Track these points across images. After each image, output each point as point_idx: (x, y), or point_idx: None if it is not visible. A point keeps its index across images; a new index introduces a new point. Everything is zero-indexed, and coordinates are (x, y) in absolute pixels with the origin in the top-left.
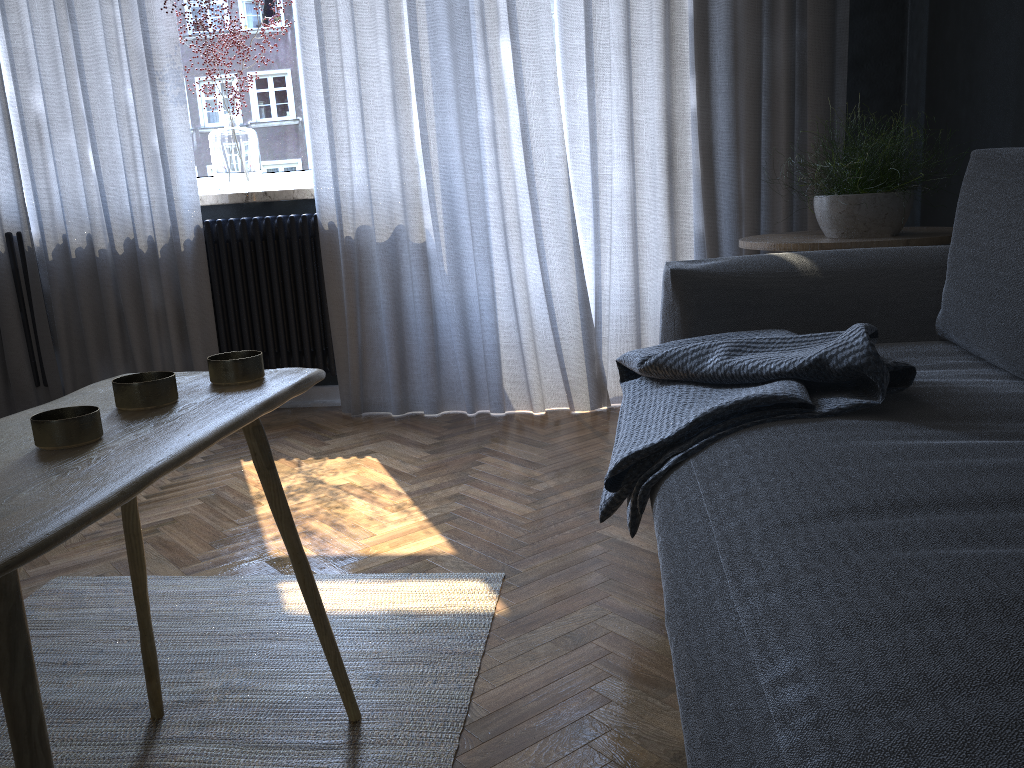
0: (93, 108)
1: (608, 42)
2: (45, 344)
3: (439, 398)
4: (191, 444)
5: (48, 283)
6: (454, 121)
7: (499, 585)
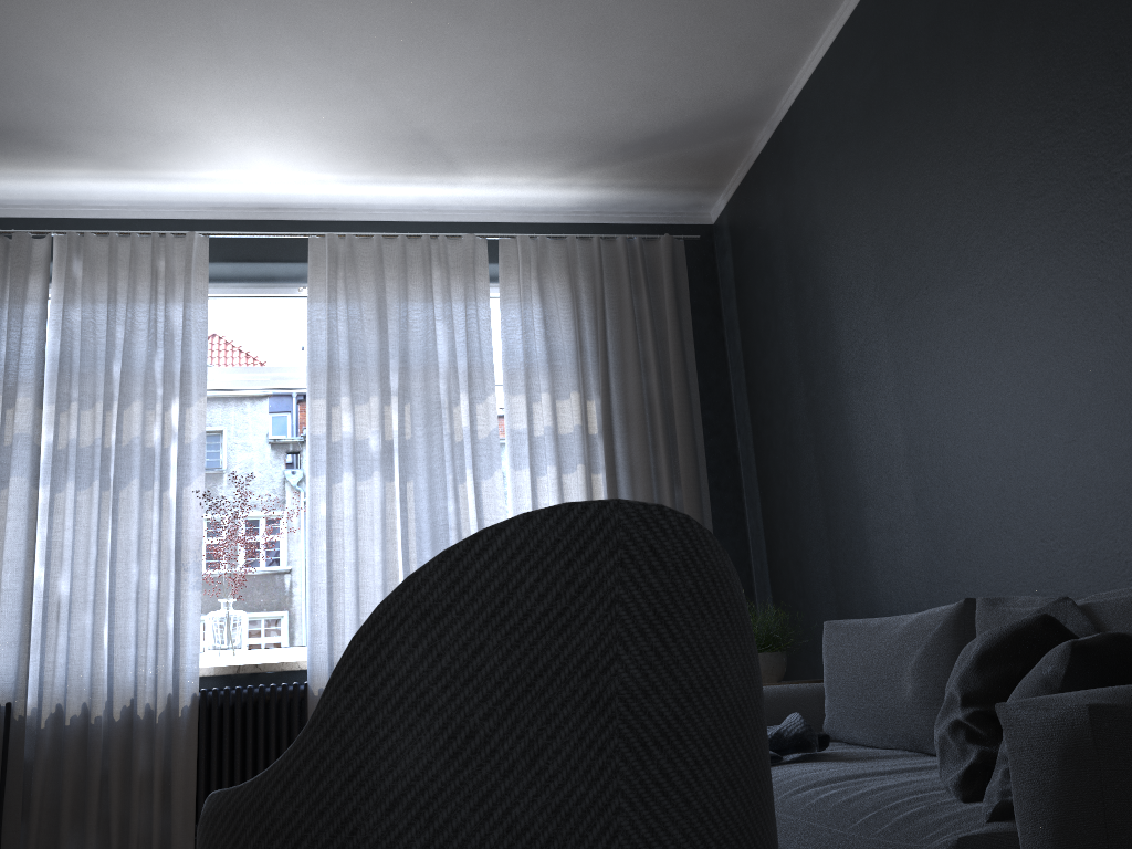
0: (118, 591)
1: None
2: (12, 814)
3: None
4: None
5: (30, 751)
6: None
7: None
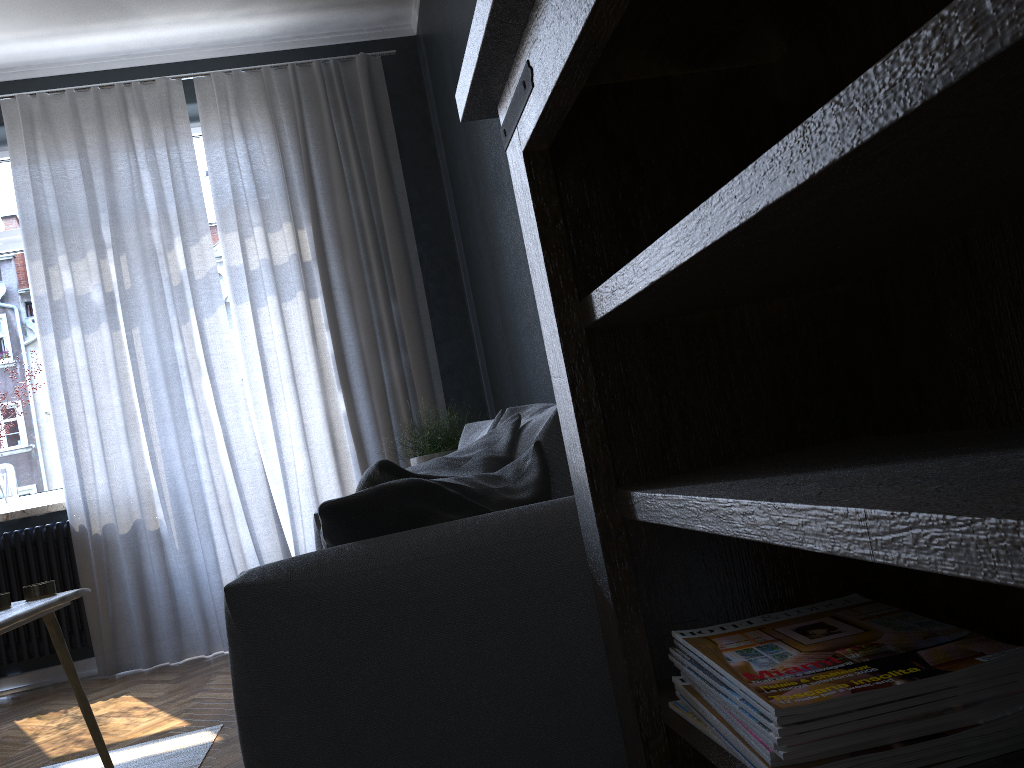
0: None
1: (279, 375)
2: None
3: (181, 648)
4: (30, 609)
5: None
6: (174, 439)
7: (218, 729)
